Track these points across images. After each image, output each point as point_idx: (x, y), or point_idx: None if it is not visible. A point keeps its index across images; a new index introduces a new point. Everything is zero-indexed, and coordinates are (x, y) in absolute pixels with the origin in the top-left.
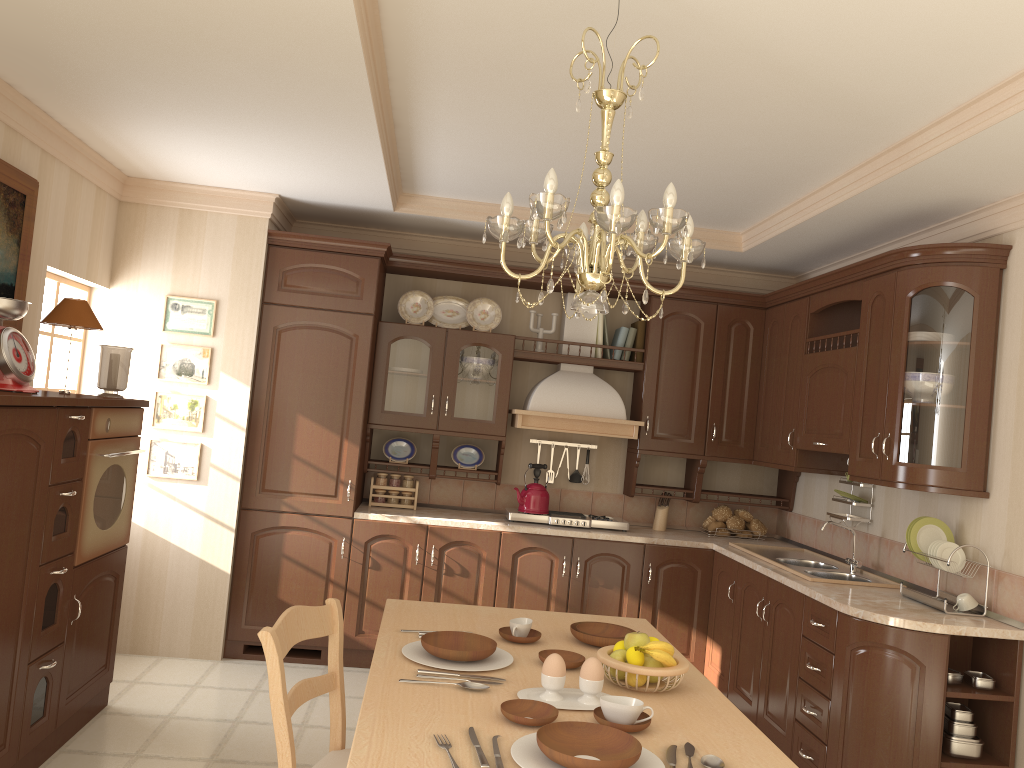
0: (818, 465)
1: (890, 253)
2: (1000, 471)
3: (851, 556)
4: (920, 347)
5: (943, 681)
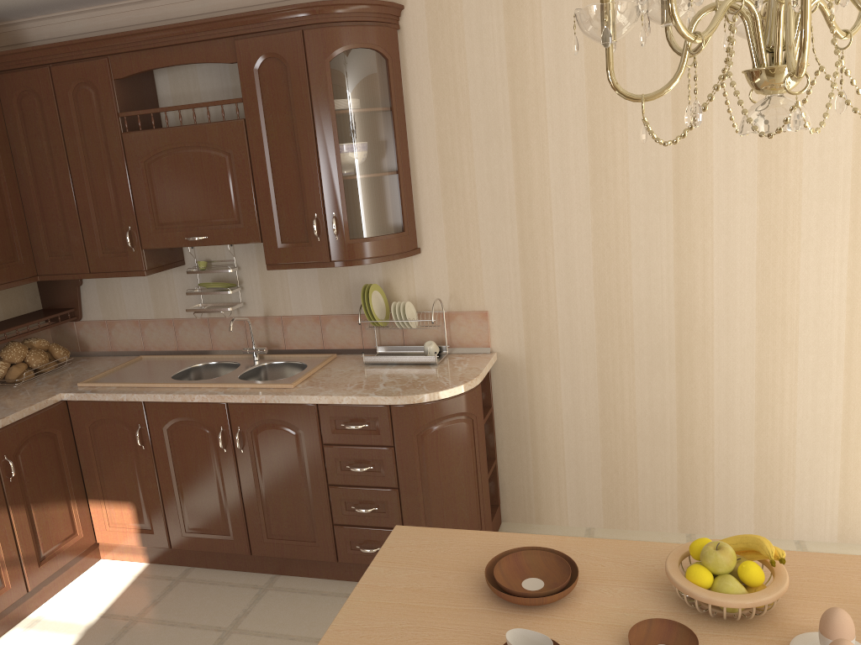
0: (163, 261)
1: (295, 8)
2: (430, 226)
3: (219, 345)
4: (352, 116)
5: (483, 421)
